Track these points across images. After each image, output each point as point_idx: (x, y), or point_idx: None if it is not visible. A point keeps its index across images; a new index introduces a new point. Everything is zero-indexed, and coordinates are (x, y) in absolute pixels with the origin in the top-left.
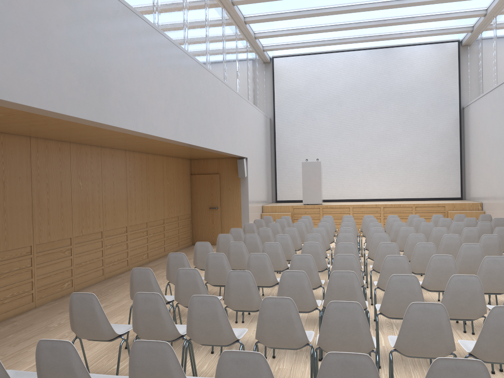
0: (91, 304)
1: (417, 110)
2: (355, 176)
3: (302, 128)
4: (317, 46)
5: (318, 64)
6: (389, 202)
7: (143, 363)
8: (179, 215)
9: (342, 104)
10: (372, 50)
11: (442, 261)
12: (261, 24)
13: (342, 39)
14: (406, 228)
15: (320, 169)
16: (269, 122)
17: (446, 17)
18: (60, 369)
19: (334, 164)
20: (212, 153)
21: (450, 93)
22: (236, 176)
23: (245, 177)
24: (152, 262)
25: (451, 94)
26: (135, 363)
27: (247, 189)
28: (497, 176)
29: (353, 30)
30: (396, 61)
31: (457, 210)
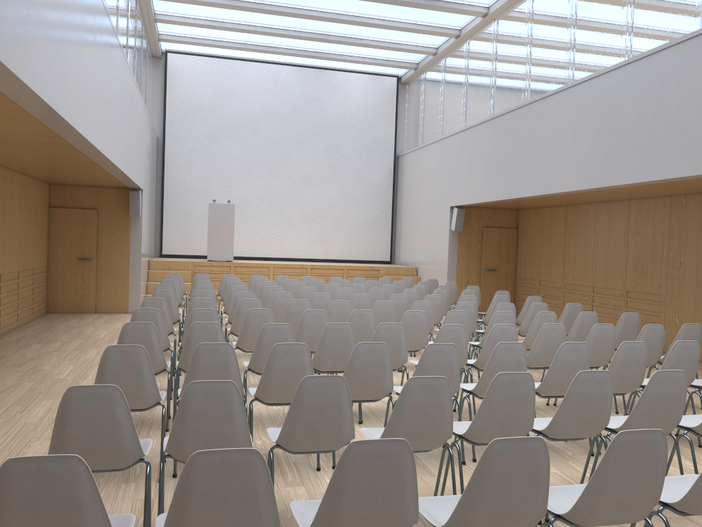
0: (137, 360)
1: (349, 153)
2: (270, 227)
3: (204, 156)
4: (235, 49)
5: (230, 73)
6: (314, 263)
7: (312, 402)
8: (35, 267)
9: (259, 132)
10: (300, 69)
11: (457, 316)
12: (169, 4)
13: (270, 46)
14: (376, 289)
15: (234, 215)
16: (157, 143)
17: (396, 48)
18: (214, 416)
19: (245, 209)
20: (105, 178)
21: (386, 137)
22: (123, 215)
23: (139, 217)
24: (7, 335)
25: (387, 138)
26: (302, 402)
27: (140, 235)
28: (440, 238)
29: (287, 39)
30: (328, 88)
31: (392, 275)
